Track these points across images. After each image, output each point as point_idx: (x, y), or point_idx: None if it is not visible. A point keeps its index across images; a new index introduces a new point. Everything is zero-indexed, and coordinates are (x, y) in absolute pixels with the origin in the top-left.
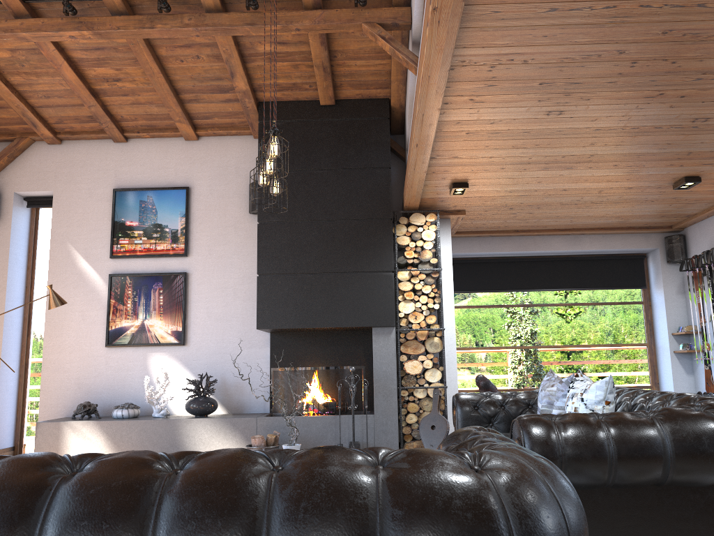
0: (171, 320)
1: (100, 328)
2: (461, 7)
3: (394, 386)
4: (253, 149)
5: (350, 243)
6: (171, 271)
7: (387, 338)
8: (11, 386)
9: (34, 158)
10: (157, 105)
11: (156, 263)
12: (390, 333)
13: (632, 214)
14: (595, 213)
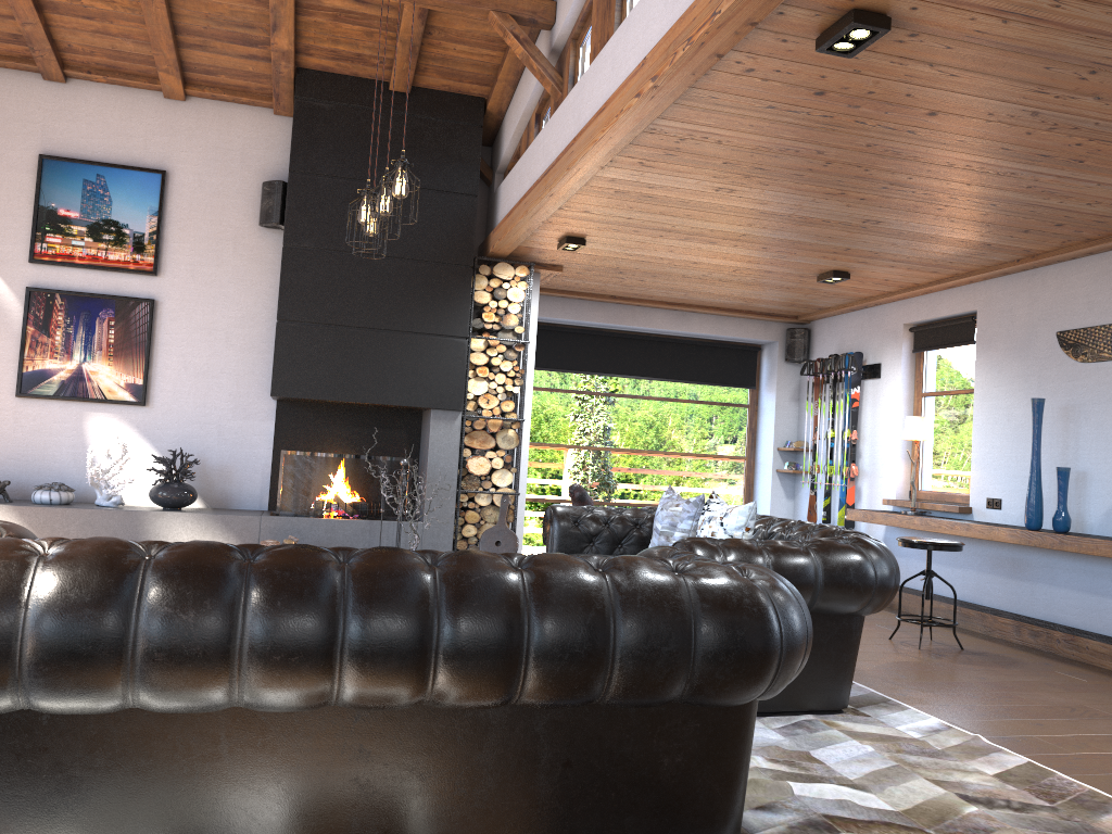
0: (127, 368)
1: (7, 367)
2: (684, 91)
3: (453, 488)
4: (271, 129)
5: (413, 292)
6: (129, 295)
7: (450, 425)
8: None
9: None
10: (135, 42)
11: (106, 280)
12: (454, 419)
13: (759, 298)
14: (717, 291)
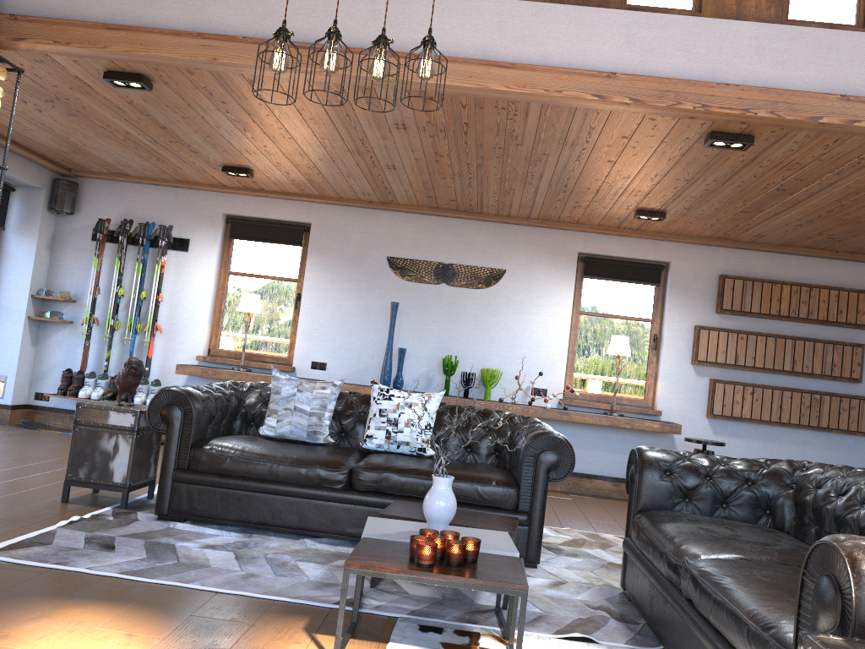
0: None
1: None
2: (624, 112)
3: None
4: None
5: None
6: None
7: None
8: None
9: None
10: None
11: None
12: None
13: (97, 154)
14: (83, 140)
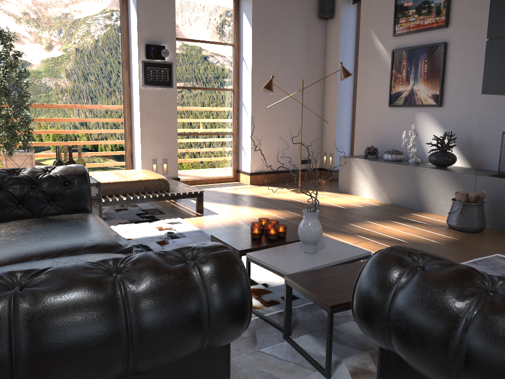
0: (432, 86)
1: (386, 92)
2: None
3: None
4: None
5: None
6: (434, 43)
7: None
8: (345, 131)
9: None
10: None
11: (424, 36)
12: None
13: None
14: None
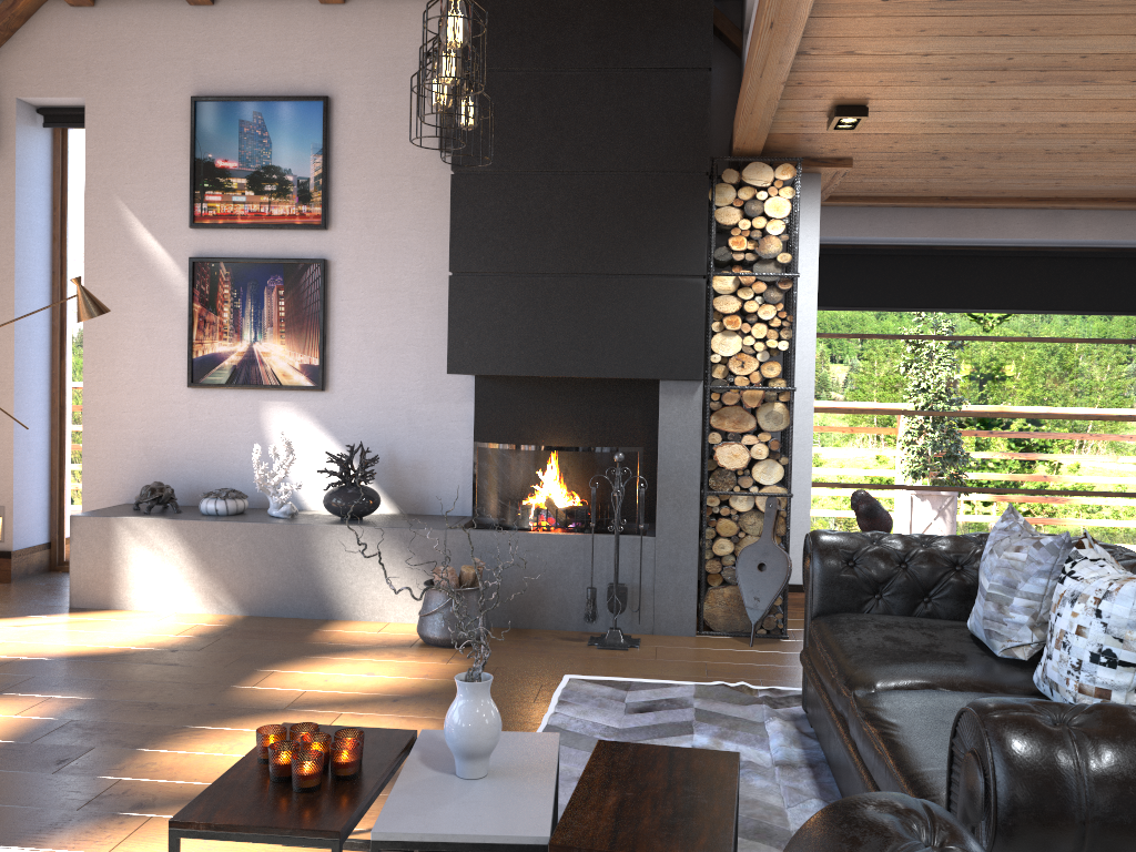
0: (301, 346)
1: (178, 353)
2: None
3: (694, 489)
4: None
5: (625, 218)
6: (298, 257)
7: (686, 401)
8: (37, 445)
9: (48, 32)
10: None
11: (272, 240)
12: (692, 392)
13: None
14: (1109, 171)
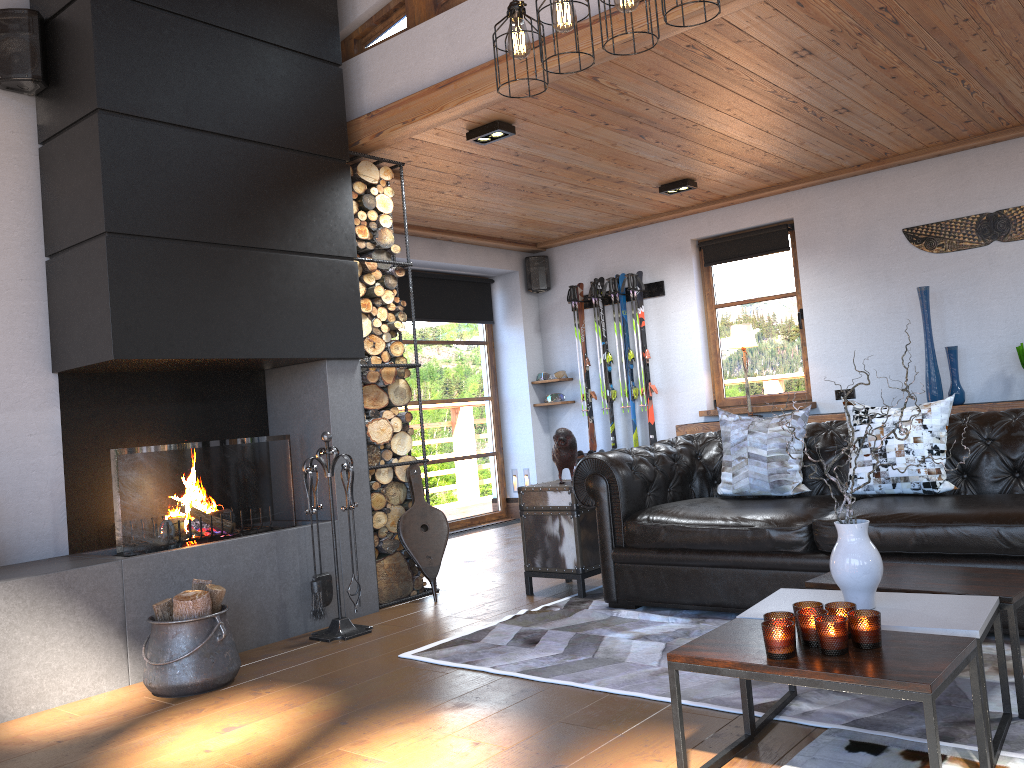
0: None
1: None
2: None
3: (364, 465)
4: None
5: (287, 194)
6: None
7: (349, 380)
8: None
9: None
10: None
11: None
12: (353, 371)
13: (542, 220)
14: (517, 210)
